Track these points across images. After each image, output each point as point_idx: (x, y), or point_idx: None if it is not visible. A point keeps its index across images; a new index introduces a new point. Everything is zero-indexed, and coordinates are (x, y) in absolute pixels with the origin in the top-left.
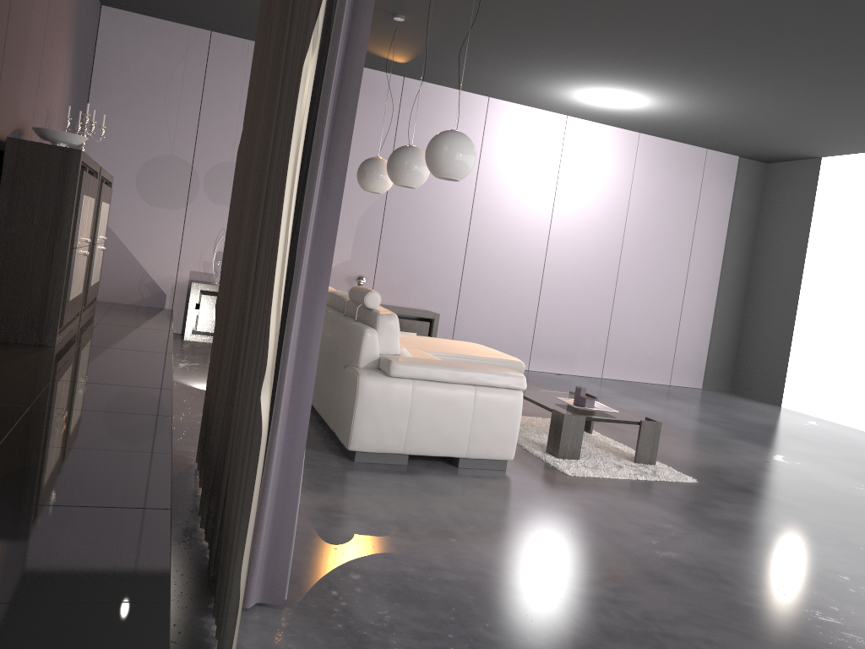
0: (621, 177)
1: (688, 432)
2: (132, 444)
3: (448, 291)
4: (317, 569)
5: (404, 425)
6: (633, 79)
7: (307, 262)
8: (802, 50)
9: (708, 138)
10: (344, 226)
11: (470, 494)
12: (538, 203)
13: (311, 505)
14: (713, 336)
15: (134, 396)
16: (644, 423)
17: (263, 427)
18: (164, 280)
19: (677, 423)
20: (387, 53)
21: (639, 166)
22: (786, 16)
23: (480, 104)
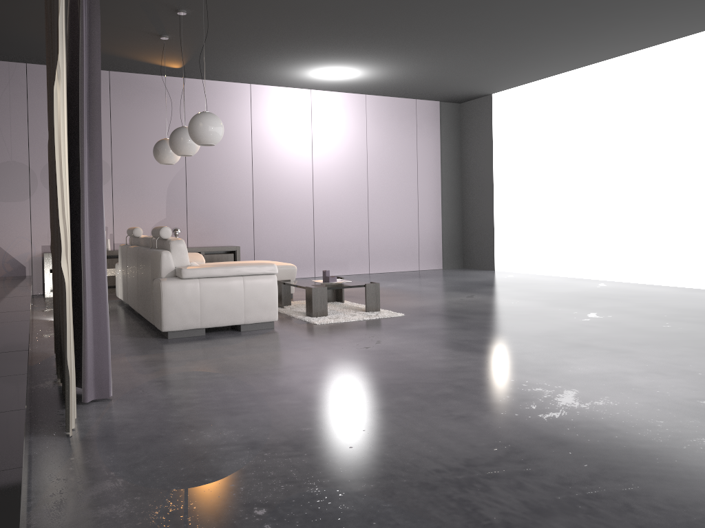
0: (358, 127)
1: (415, 292)
2: (3, 333)
3: (245, 229)
4: (133, 384)
5: (198, 309)
6: (342, 58)
7: (87, 199)
8: (438, 26)
9: (412, 91)
10: (157, 194)
11: (245, 342)
12: (301, 155)
13: (134, 361)
14: (444, 231)
15: (3, 316)
16: (367, 285)
17: (65, 281)
18: (22, 256)
19: (411, 289)
20: (165, 63)
21: (370, 118)
22: (416, 7)
23: (244, 90)
